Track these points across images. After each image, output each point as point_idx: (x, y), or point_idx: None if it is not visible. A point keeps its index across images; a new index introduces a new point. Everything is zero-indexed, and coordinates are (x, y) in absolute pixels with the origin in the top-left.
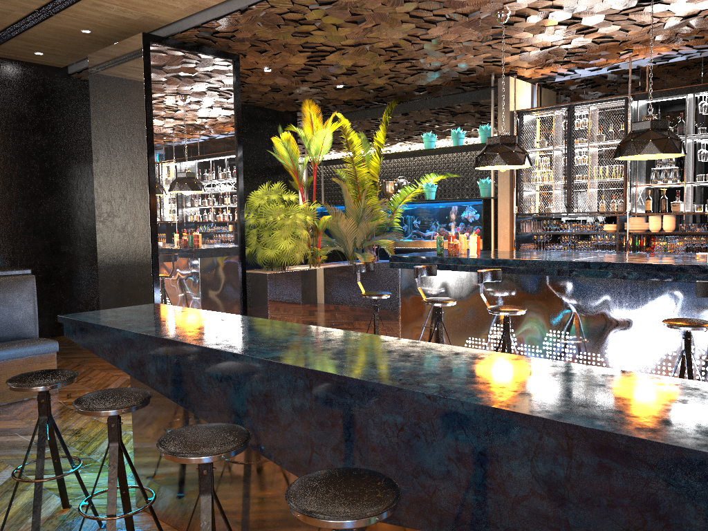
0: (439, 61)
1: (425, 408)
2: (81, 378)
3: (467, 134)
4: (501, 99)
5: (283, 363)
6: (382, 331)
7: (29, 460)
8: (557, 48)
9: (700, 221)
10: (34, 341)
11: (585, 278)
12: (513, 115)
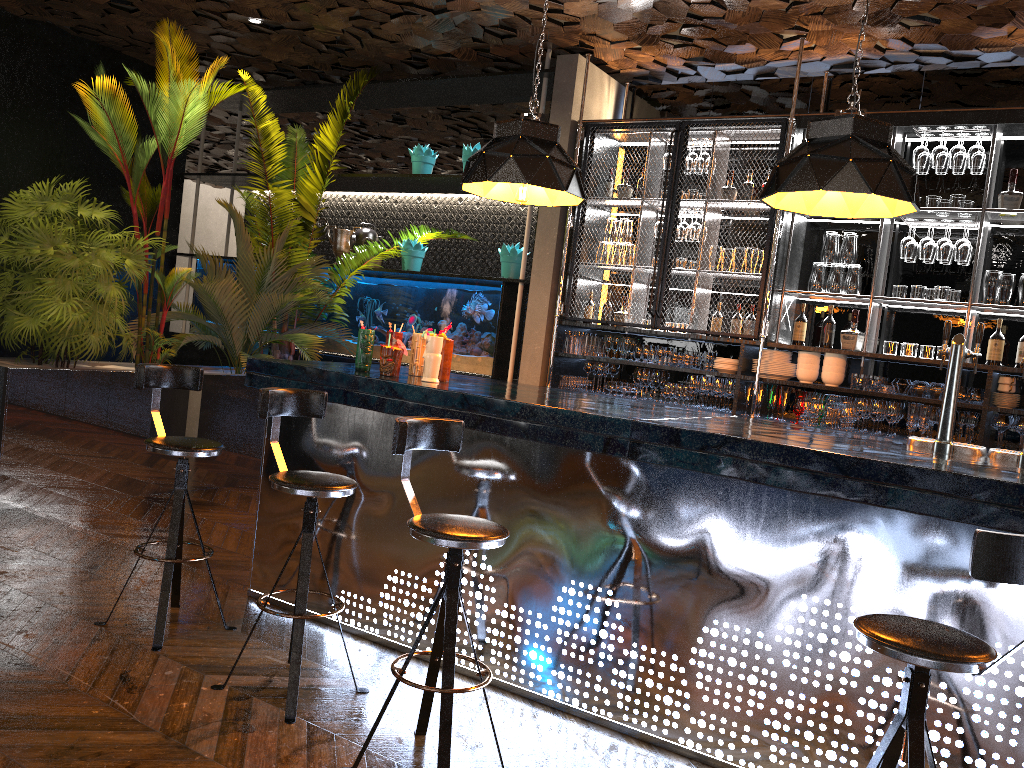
0: None
1: None
2: None
3: None
4: (559, 95)
5: None
6: None
7: None
8: None
9: (887, 374)
10: None
11: (667, 468)
12: (577, 129)
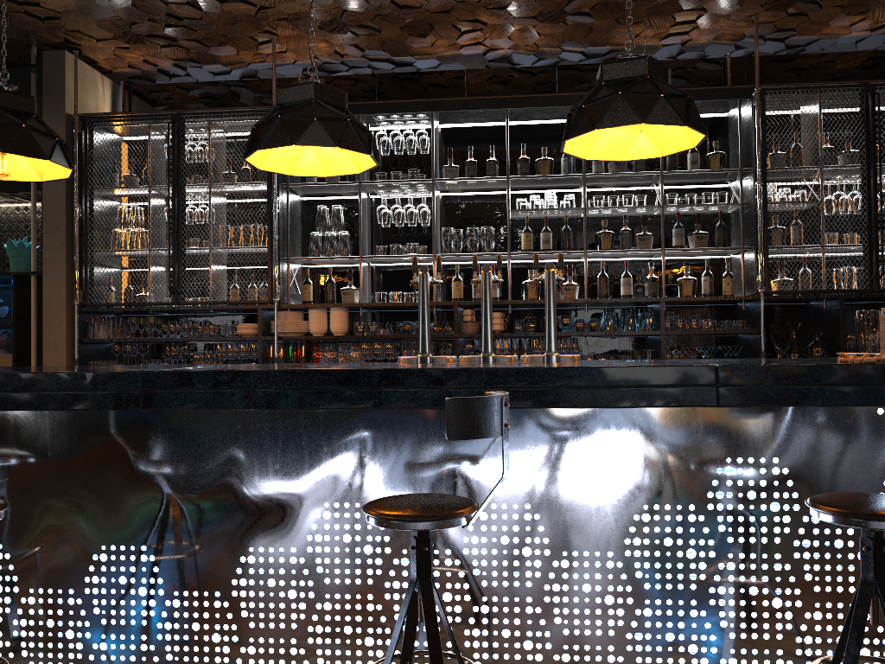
0: None
1: None
2: None
3: (26, 193)
4: (50, 89)
5: None
6: None
7: None
8: None
9: (382, 321)
10: None
11: (185, 413)
12: (73, 122)
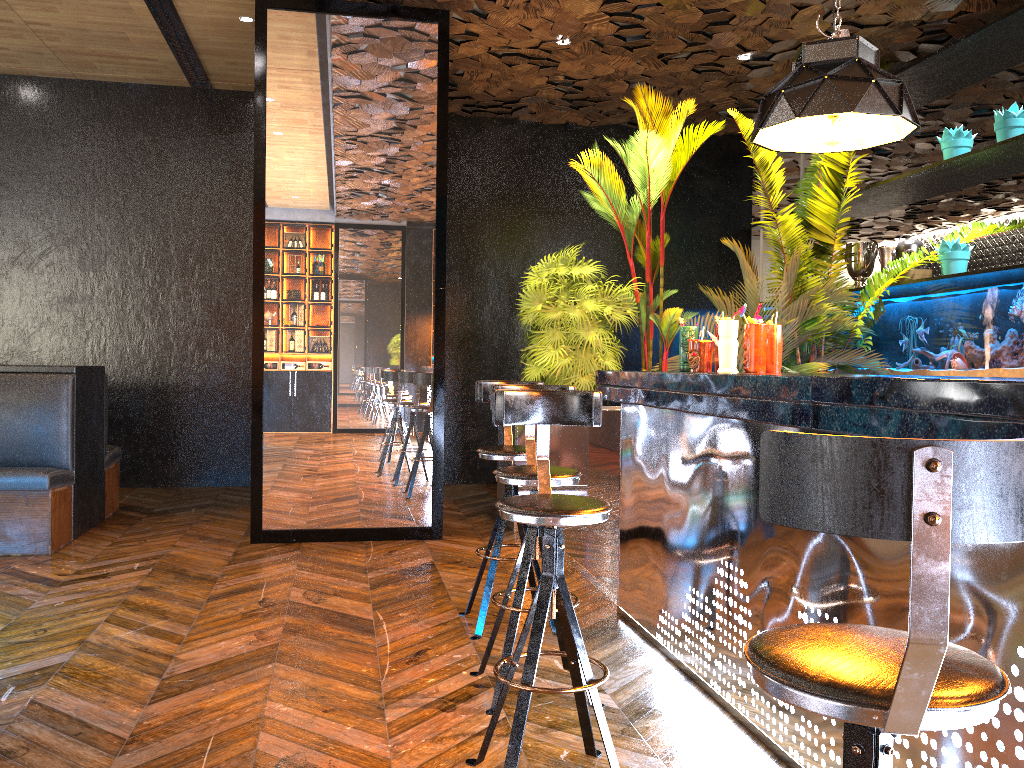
0: None
1: None
2: (131, 541)
3: None
4: None
5: None
6: None
7: None
8: None
9: None
10: (18, 469)
11: None
12: None
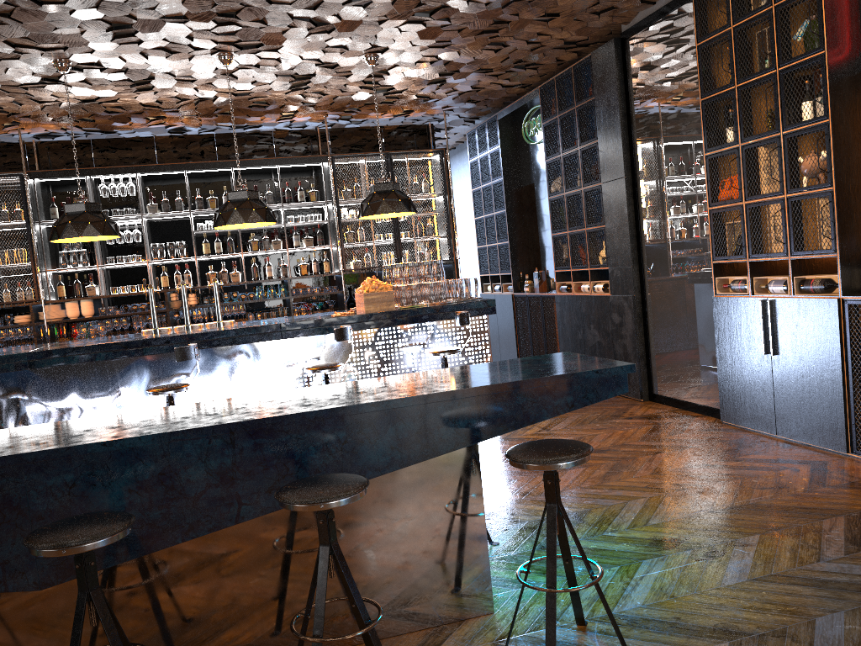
0: None
1: (99, 457)
2: None
3: None
4: None
5: None
6: None
7: None
8: None
9: (115, 304)
10: None
11: (48, 369)
12: None
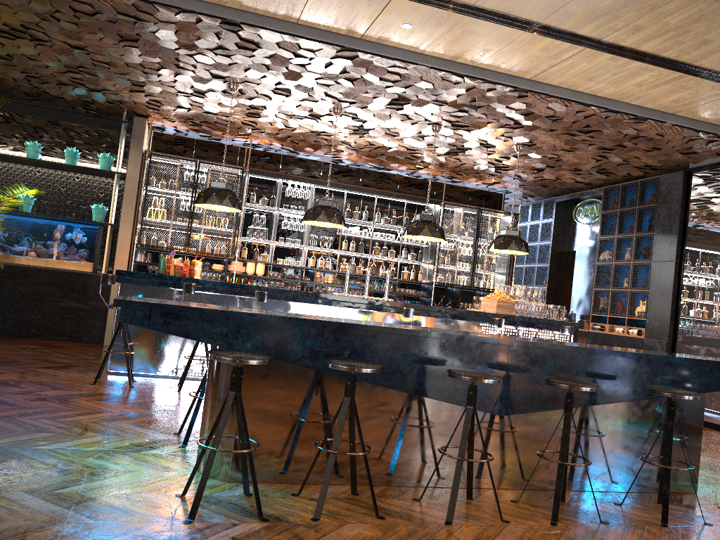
0: (114, 87)
1: (541, 351)
2: None
3: None
4: (135, 136)
5: (455, 334)
6: (12, 352)
7: (2, 484)
8: (212, 115)
9: (272, 270)
10: None
11: (299, 304)
12: (144, 153)
